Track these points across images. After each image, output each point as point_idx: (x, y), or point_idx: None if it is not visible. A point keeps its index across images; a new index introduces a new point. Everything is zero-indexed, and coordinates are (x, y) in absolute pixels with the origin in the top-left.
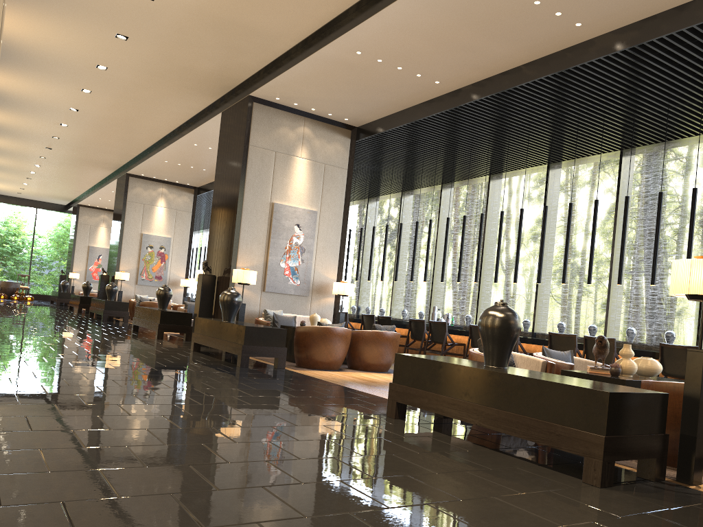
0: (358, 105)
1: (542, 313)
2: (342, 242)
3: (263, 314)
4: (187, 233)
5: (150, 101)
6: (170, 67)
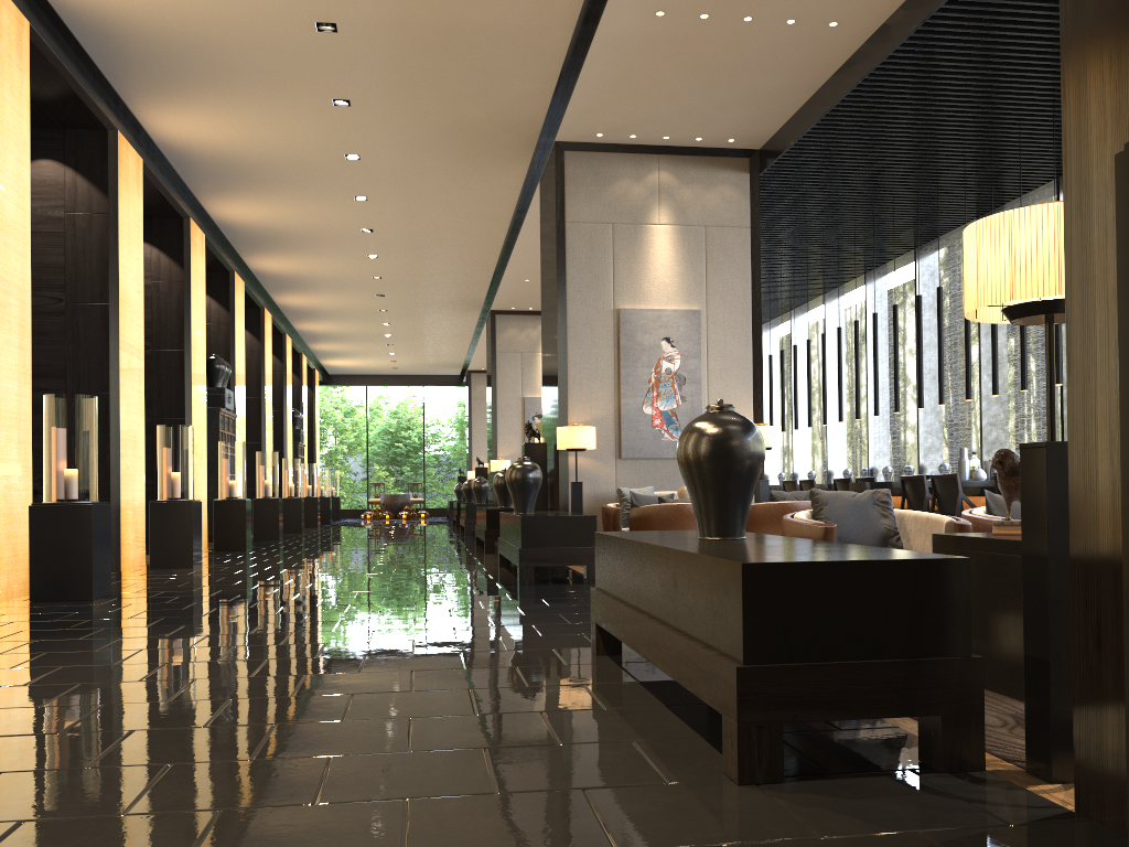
0: (730, 109)
1: None
2: (756, 356)
3: (618, 497)
4: None
5: (447, 192)
6: (433, 130)
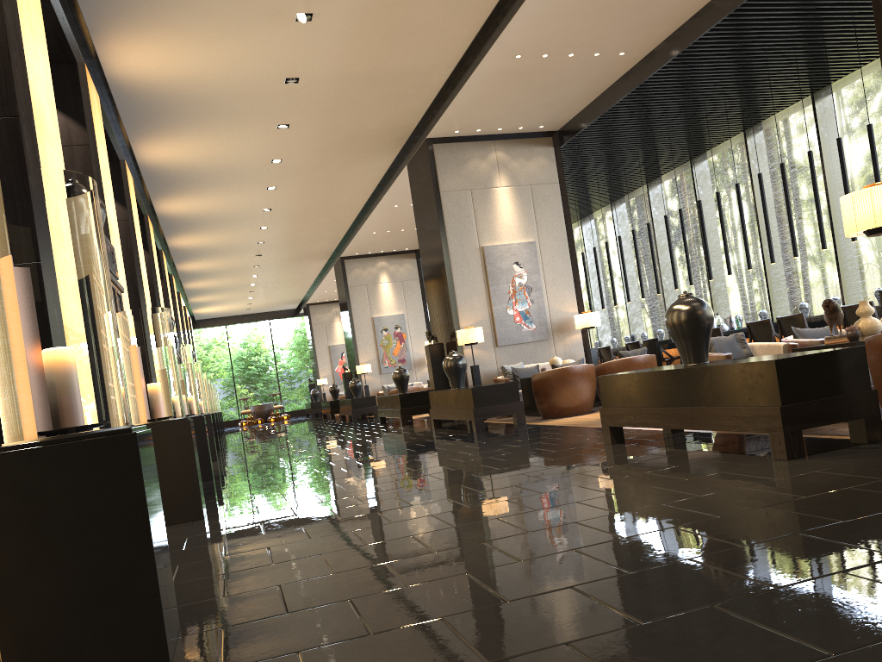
0: (546, 108)
1: (851, 283)
2: (574, 267)
3: (501, 372)
4: (419, 304)
5: (334, 177)
6: (339, 138)
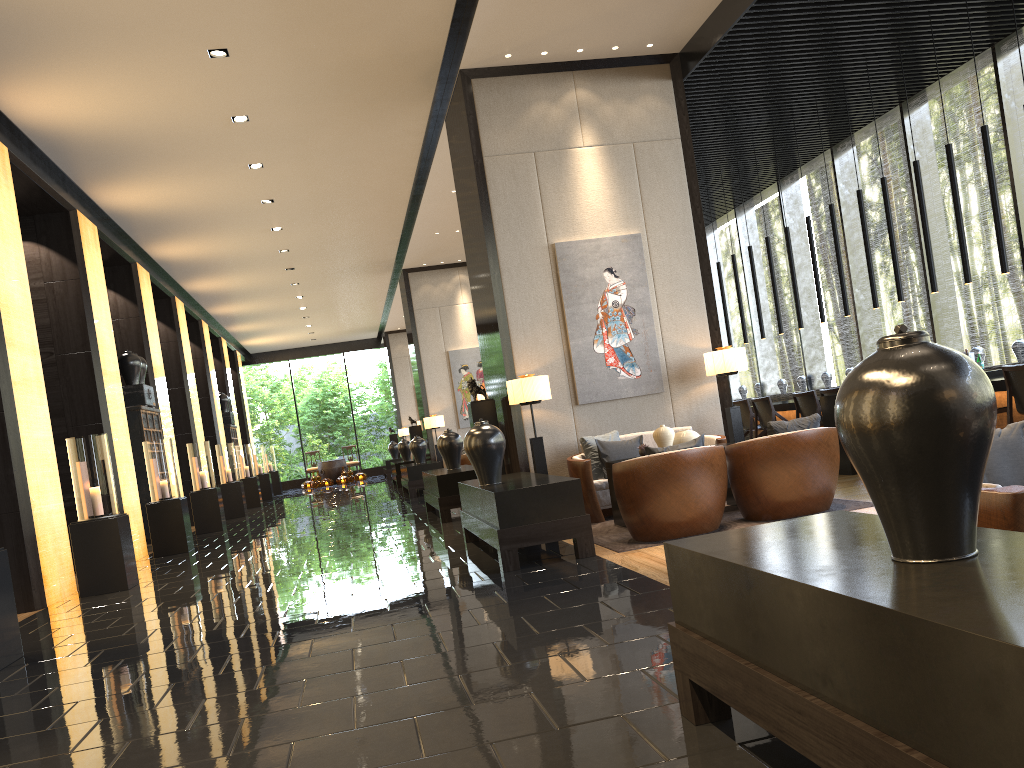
0: (651, 6)
1: None
2: (706, 275)
3: (582, 447)
4: None
5: (347, 147)
6: (324, 75)
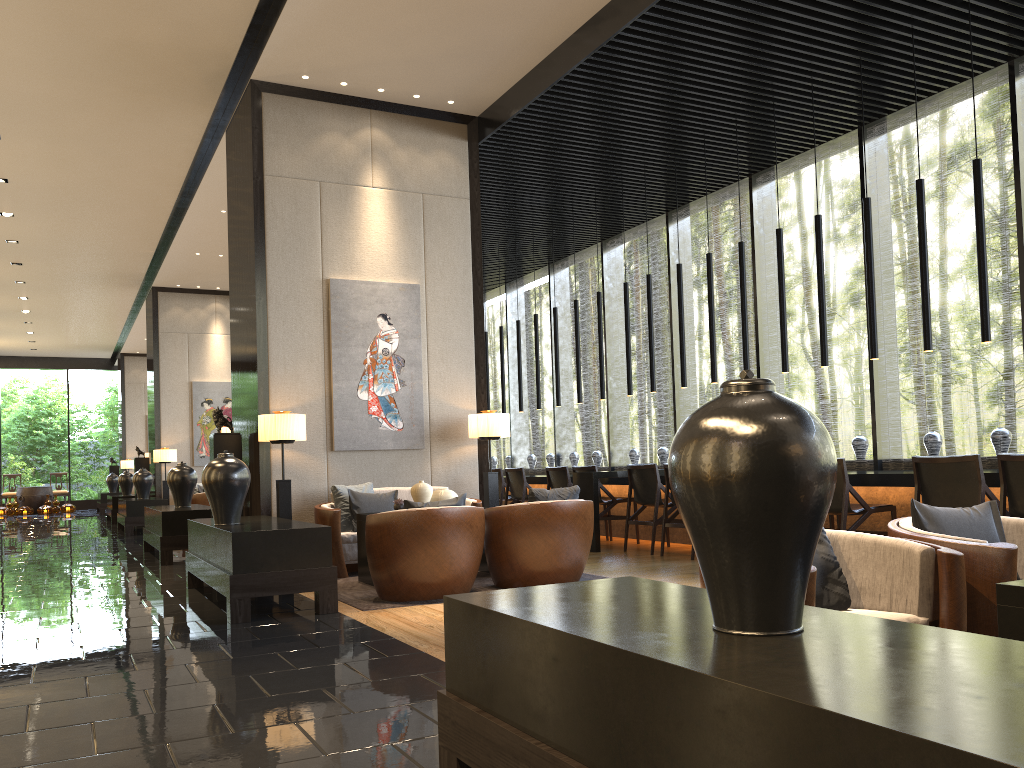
0: (458, 62)
1: (889, 419)
2: (479, 337)
3: (332, 495)
4: None
5: (108, 137)
6: (92, 49)
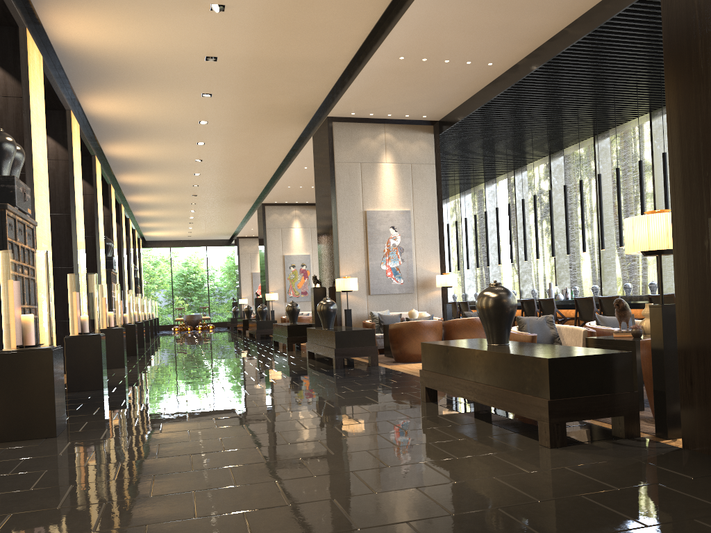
0: (427, 102)
1: (666, 272)
2: (441, 235)
3: (370, 316)
4: None
5: (254, 140)
6: (255, 109)
